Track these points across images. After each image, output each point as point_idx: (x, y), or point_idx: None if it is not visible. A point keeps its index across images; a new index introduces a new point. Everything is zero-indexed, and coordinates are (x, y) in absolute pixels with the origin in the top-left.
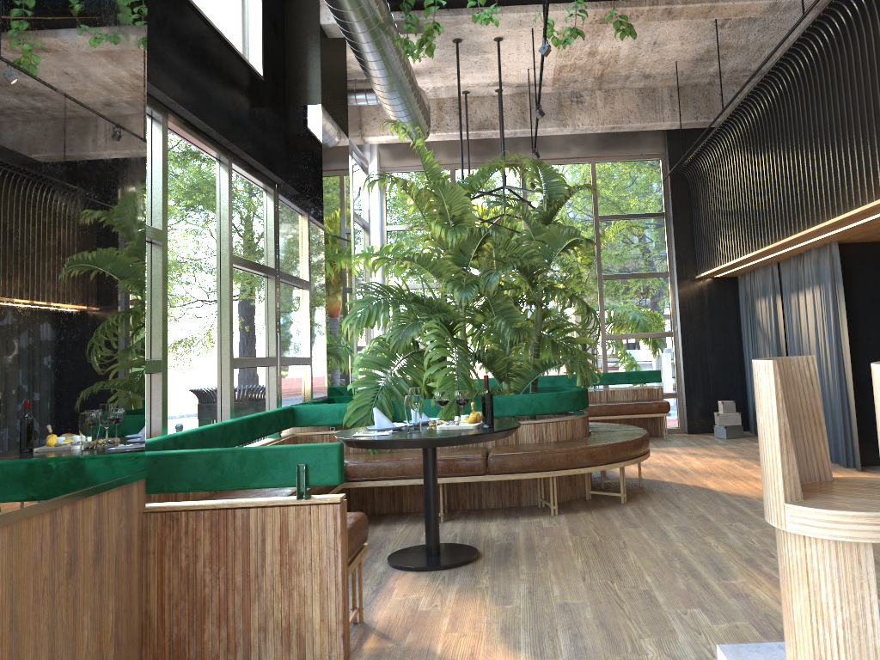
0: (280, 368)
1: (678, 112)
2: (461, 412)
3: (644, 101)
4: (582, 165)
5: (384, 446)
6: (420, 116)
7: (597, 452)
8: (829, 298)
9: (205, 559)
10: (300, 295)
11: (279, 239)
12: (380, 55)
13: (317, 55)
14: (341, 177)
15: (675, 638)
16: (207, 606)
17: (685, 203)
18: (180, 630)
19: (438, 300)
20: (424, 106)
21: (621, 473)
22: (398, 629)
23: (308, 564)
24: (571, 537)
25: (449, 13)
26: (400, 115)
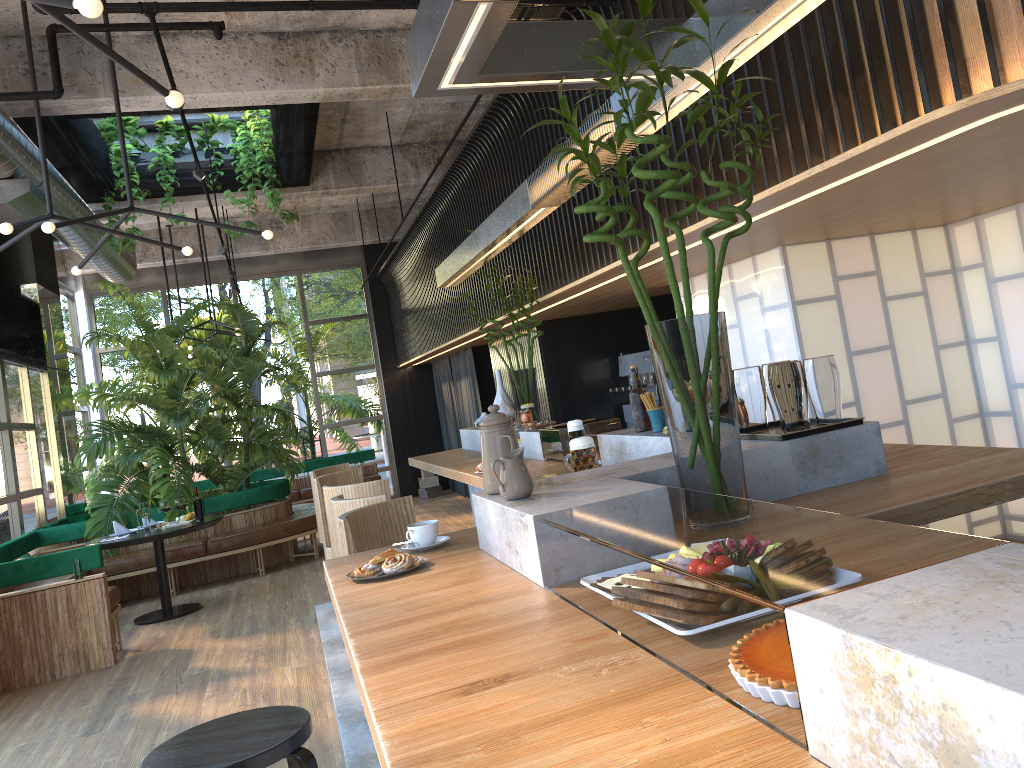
0: (21, 502)
1: (368, 232)
2: (183, 513)
3: (338, 224)
4: (289, 277)
5: (125, 544)
6: (127, 268)
7: (292, 525)
8: (471, 387)
9: (19, 623)
10: (33, 440)
11: (9, 397)
12: (89, 246)
13: (29, 242)
14: (58, 333)
15: (308, 614)
16: (23, 649)
17: (384, 304)
18: (7, 666)
19: (158, 427)
20: (130, 259)
21: (314, 538)
22: (146, 646)
23: (87, 614)
24: (270, 585)
25: (146, 202)
26: (108, 272)
